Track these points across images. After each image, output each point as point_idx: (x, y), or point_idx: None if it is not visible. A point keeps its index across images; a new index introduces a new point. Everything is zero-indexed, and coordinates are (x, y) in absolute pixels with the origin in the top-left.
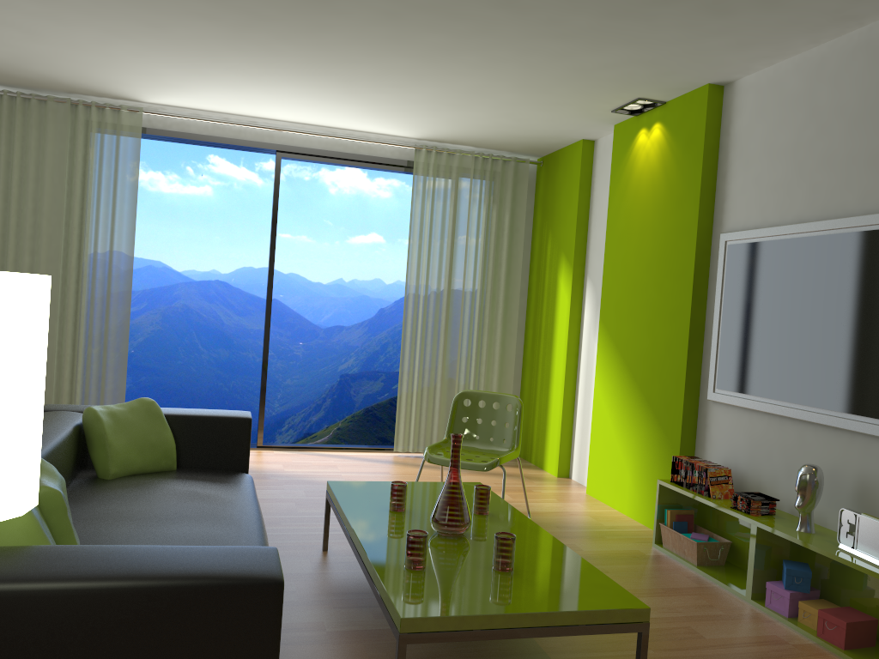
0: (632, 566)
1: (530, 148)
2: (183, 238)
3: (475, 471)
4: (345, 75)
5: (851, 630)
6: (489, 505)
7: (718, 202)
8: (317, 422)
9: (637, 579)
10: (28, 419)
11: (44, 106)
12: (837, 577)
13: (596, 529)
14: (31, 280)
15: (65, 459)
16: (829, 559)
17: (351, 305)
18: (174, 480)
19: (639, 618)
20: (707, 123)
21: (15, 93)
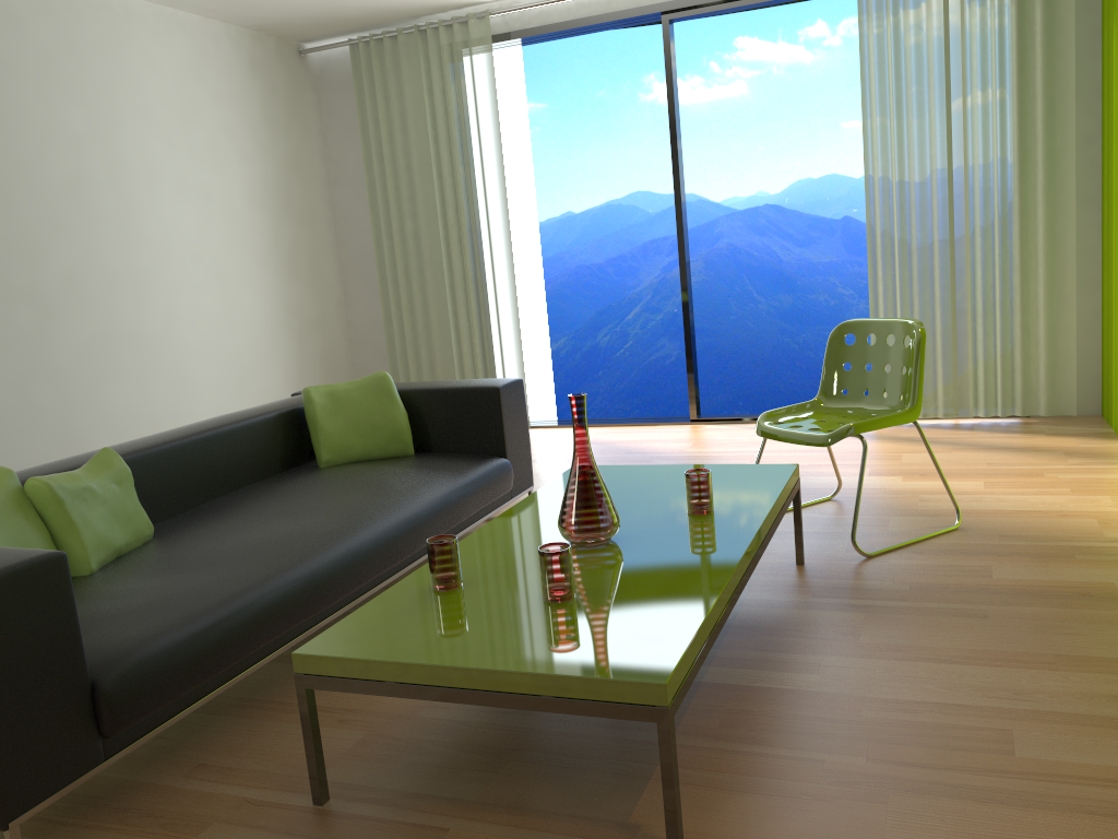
0: (1052, 611)
1: None
2: (716, 157)
3: (979, 445)
4: None
5: None
6: (708, 501)
7: None
8: None
9: (1027, 634)
10: None
11: (396, 43)
12: None
13: (1077, 541)
14: None
15: (250, 447)
16: None
17: None
18: (382, 467)
19: (647, 698)
20: None
21: (367, 38)
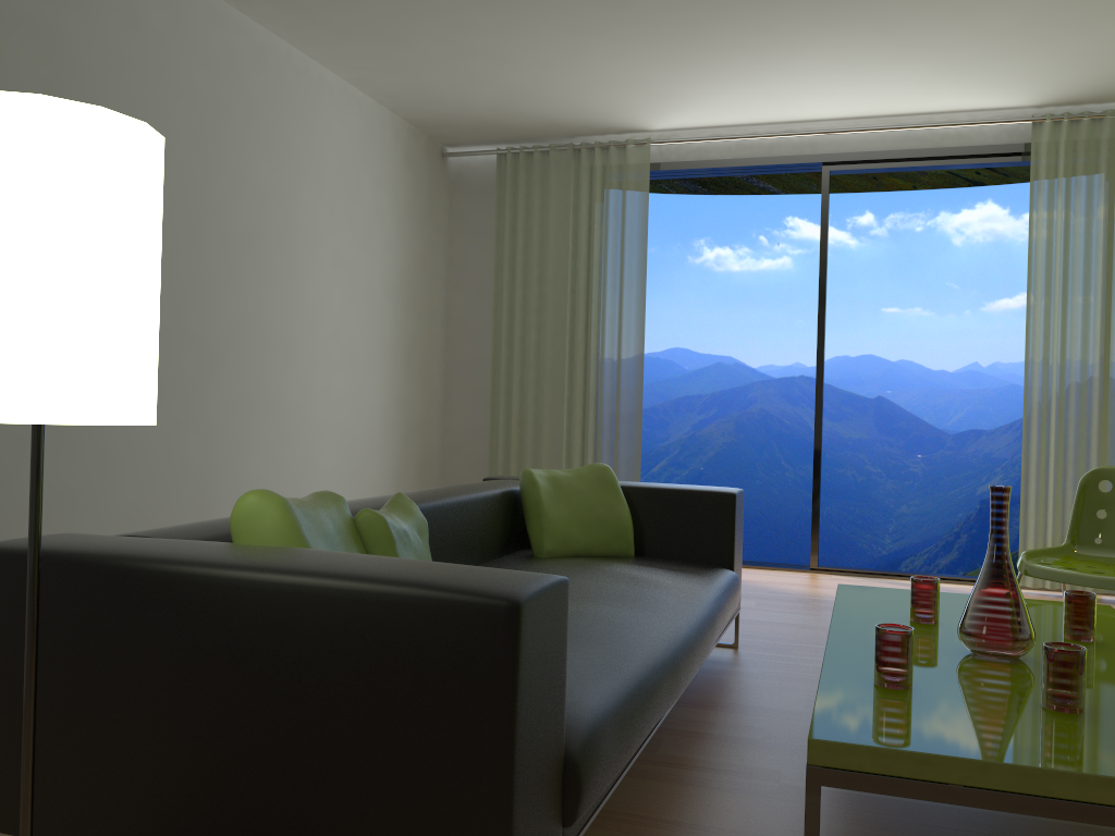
0: None
1: None
2: (757, 325)
3: None
4: (879, 12)
5: None
6: (1094, 627)
7: None
8: (947, 567)
9: None
10: (97, 298)
11: (546, 158)
12: None
13: None
14: (93, 113)
15: (482, 523)
16: None
17: (992, 400)
18: (619, 563)
19: None
20: None
21: (517, 149)
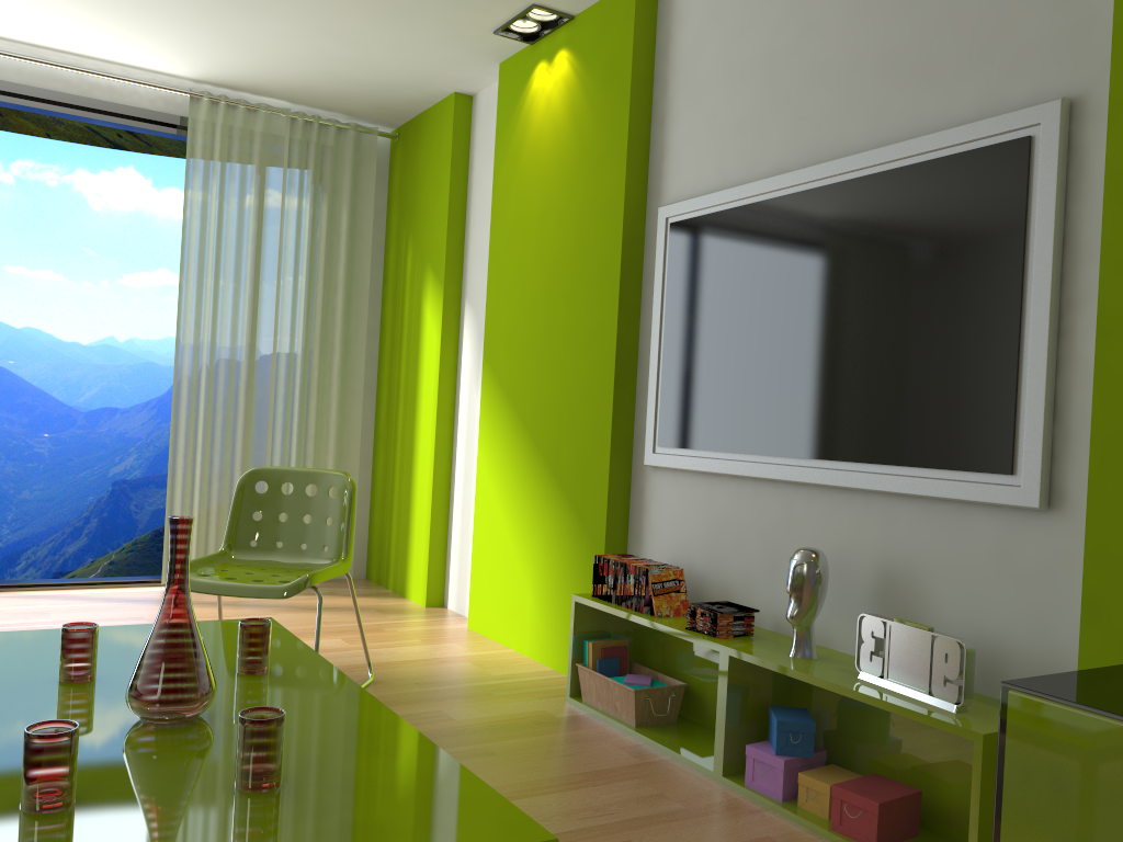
0: (534, 739)
1: (378, 107)
2: None
3: (295, 606)
4: None
5: (885, 815)
6: (269, 656)
7: (653, 161)
8: (75, 555)
9: (542, 761)
10: None
11: None
12: (851, 727)
13: (479, 681)
14: None
15: None
16: (838, 699)
17: (129, 377)
18: None
19: None
20: (636, 40)
21: None
